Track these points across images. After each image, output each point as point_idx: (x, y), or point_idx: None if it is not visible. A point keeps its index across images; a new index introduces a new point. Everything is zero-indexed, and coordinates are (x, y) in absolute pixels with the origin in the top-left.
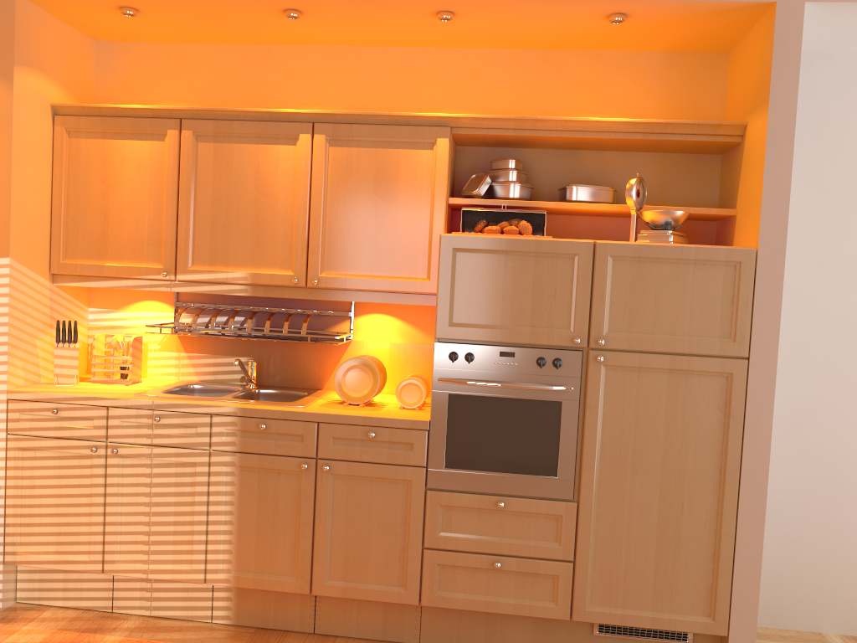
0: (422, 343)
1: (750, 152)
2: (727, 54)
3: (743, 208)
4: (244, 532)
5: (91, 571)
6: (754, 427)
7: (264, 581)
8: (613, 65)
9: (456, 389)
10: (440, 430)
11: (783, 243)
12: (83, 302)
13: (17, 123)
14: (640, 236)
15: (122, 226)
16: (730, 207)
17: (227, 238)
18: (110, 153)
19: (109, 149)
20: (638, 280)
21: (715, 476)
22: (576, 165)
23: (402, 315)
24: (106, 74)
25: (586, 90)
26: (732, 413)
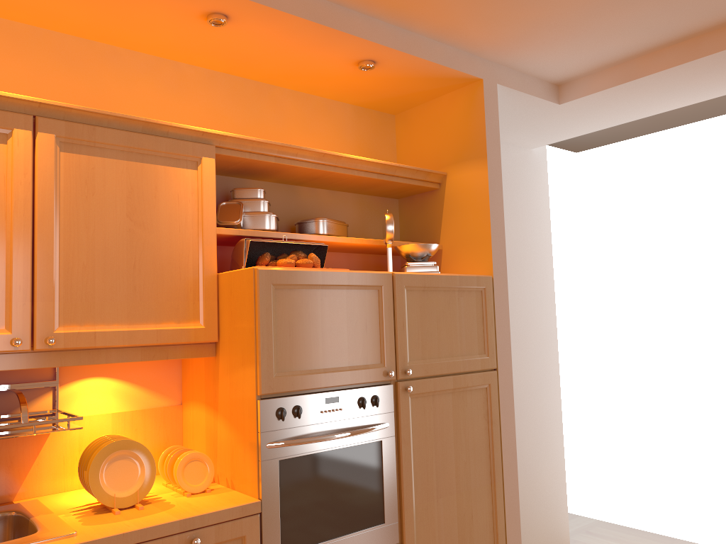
0: (153, 407)
1: (458, 197)
2: (394, 116)
3: (455, 243)
4: None
5: None
6: (506, 427)
7: None
8: (317, 109)
9: (287, 453)
10: (274, 509)
11: (505, 270)
12: None
13: None
14: (409, 267)
15: None
16: (426, 243)
17: None
18: None
19: None
20: (424, 309)
21: (488, 479)
22: (295, 200)
23: (127, 374)
24: None
25: (298, 129)
26: (493, 419)
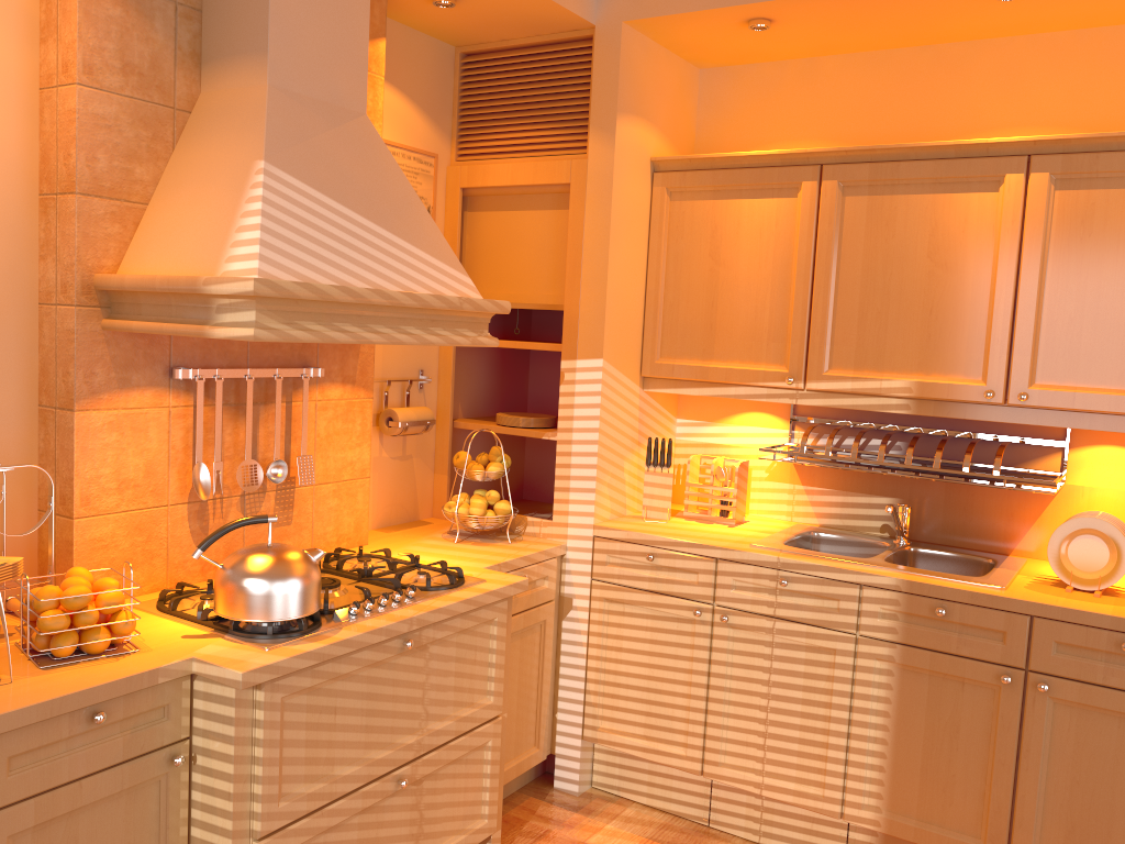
0: None
1: None
2: None
3: None
4: (903, 758)
5: (687, 770)
6: None
7: (931, 835)
8: None
9: None
10: None
11: None
12: (671, 411)
13: (617, 187)
14: None
15: (734, 315)
16: None
17: (882, 331)
18: (721, 218)
19: (720, 212)
20: None
21: None
22: None
23: None
24: (710, 112)
25: None
26: None
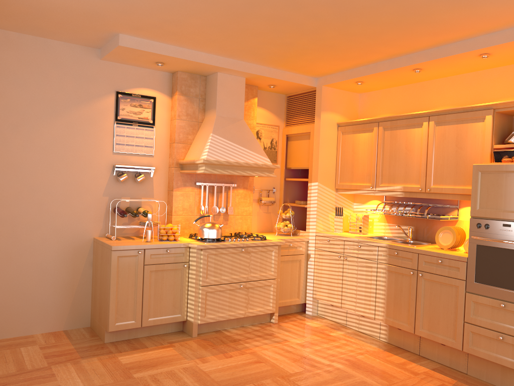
0: None
1: None
2: None
3: None
4: (389, 299)
5: (337, 306)
6: None
7: (395, 323)
8: None
9: (480, 242)
10: (472, 262)
11: None
12: (351, 200)
13: (322, 132)
14: None
15: (358, 168)
16: None
17: (394, 171)
18: (354, 139)
19: (354, 138)
20: None
21: None
22: None
23: None
24: (362, 106)
25: None
26: None
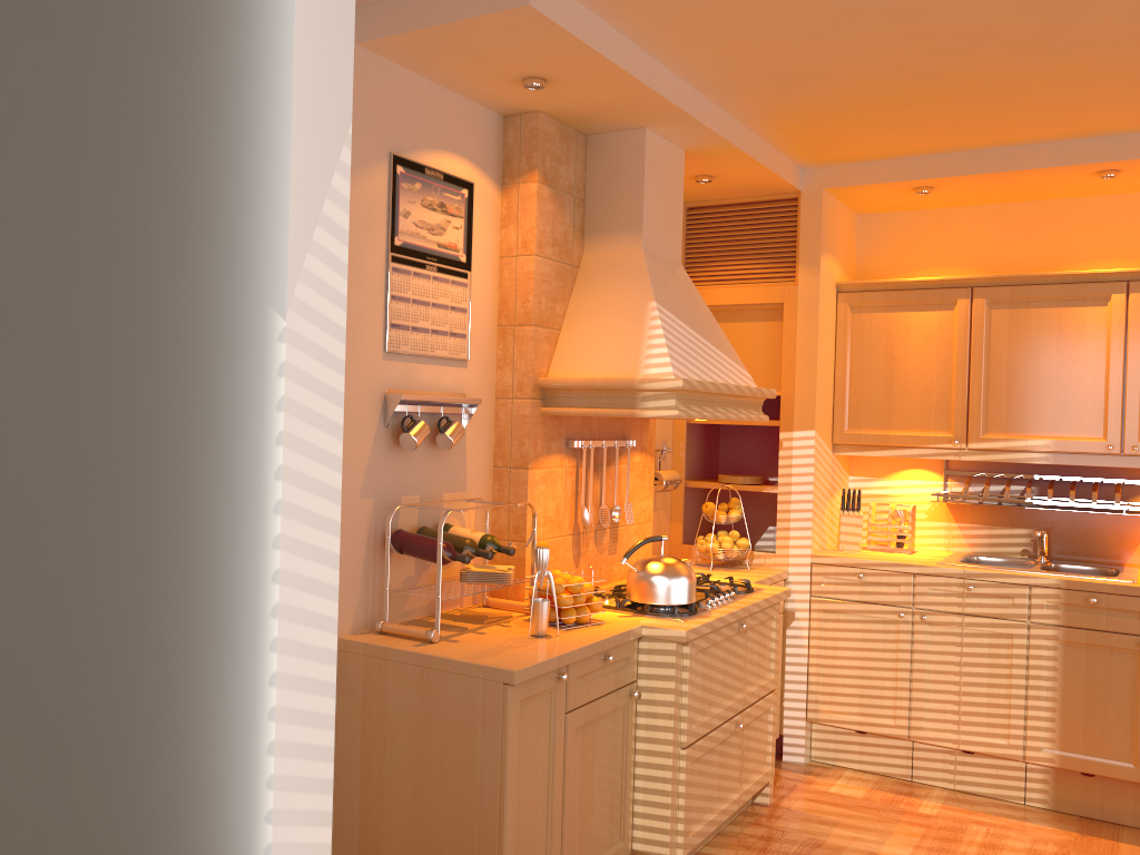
0: None
1: None
2: None
3: None
4: (1069, 710)
5: (896, 735)
6: None
7: (1094, 764)
8: None
9: None
10: None
11: None
12: (846, 471)
13: (820, 305)
14: None
15: (907, 396)
16: None
17: (1024, 404)
18: (894, 325)
19: (893, 321)
20: None
21: None
22: None
23: None
24: (867, 246)
25: None
26: None
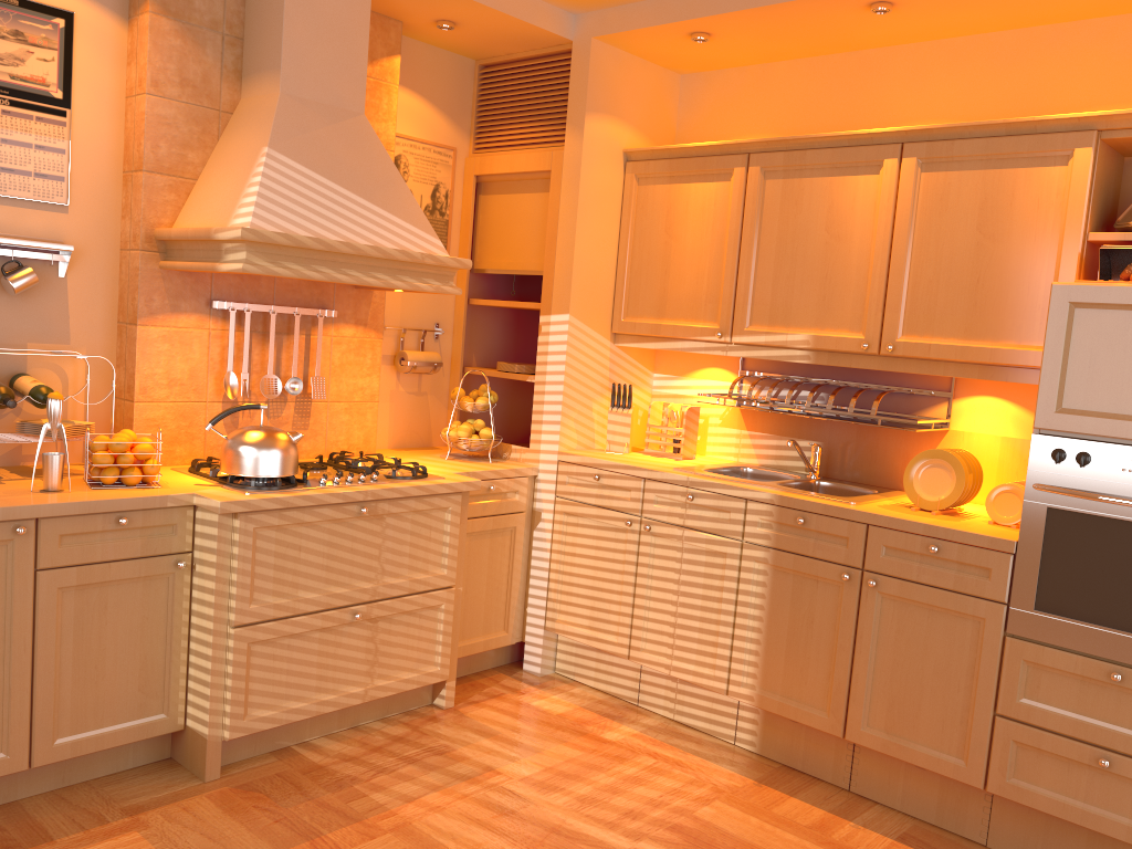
0: None
1: None
2: None
3: None
4: (773, 644)
5: (618, 654)
6: None
7: (789, 708)
8: None
9: (1059, 502)
10: (1031, 557)
11: None
12: (647, 366)
13: (585, 173)
14: None
15: (681, 280)
16: None
17: (789, 293)
18: (674, 199)
19: (674, 195)
20: None
21: None
22: None
23: (1023, 399)
24: (688, 111)
25: None
26: None
